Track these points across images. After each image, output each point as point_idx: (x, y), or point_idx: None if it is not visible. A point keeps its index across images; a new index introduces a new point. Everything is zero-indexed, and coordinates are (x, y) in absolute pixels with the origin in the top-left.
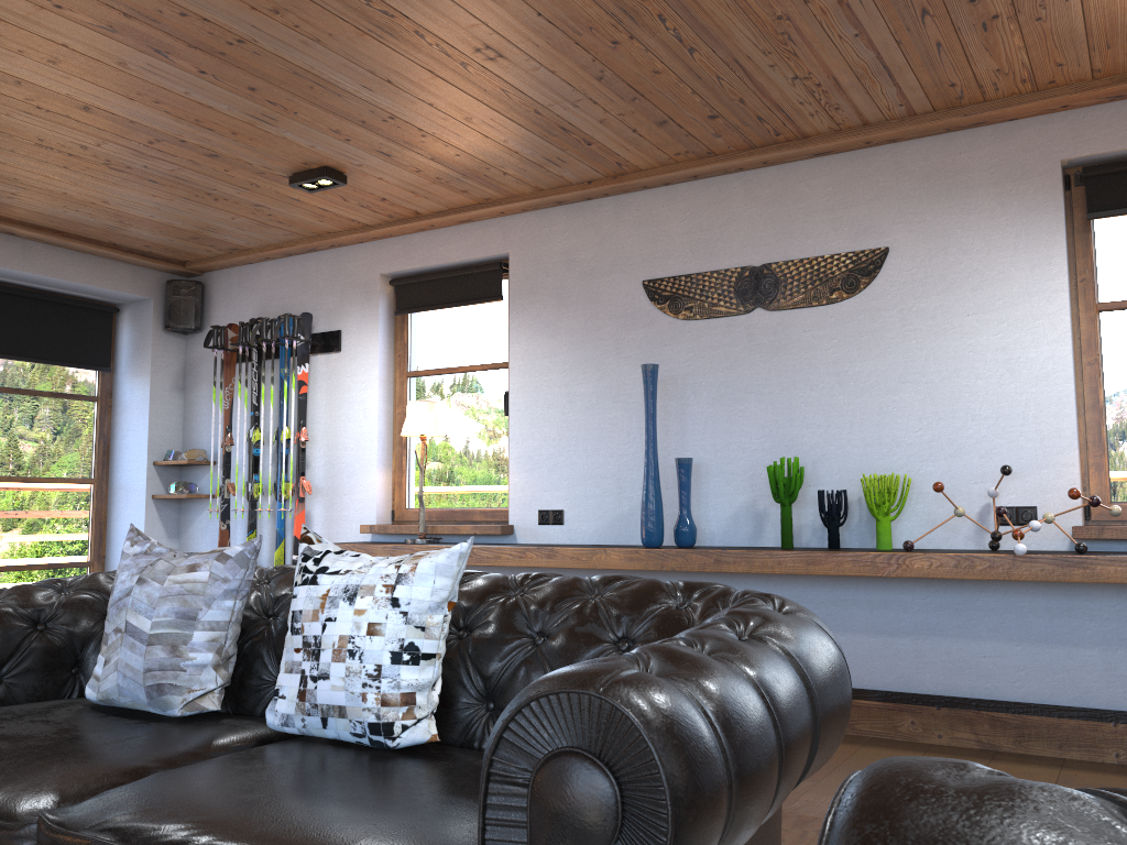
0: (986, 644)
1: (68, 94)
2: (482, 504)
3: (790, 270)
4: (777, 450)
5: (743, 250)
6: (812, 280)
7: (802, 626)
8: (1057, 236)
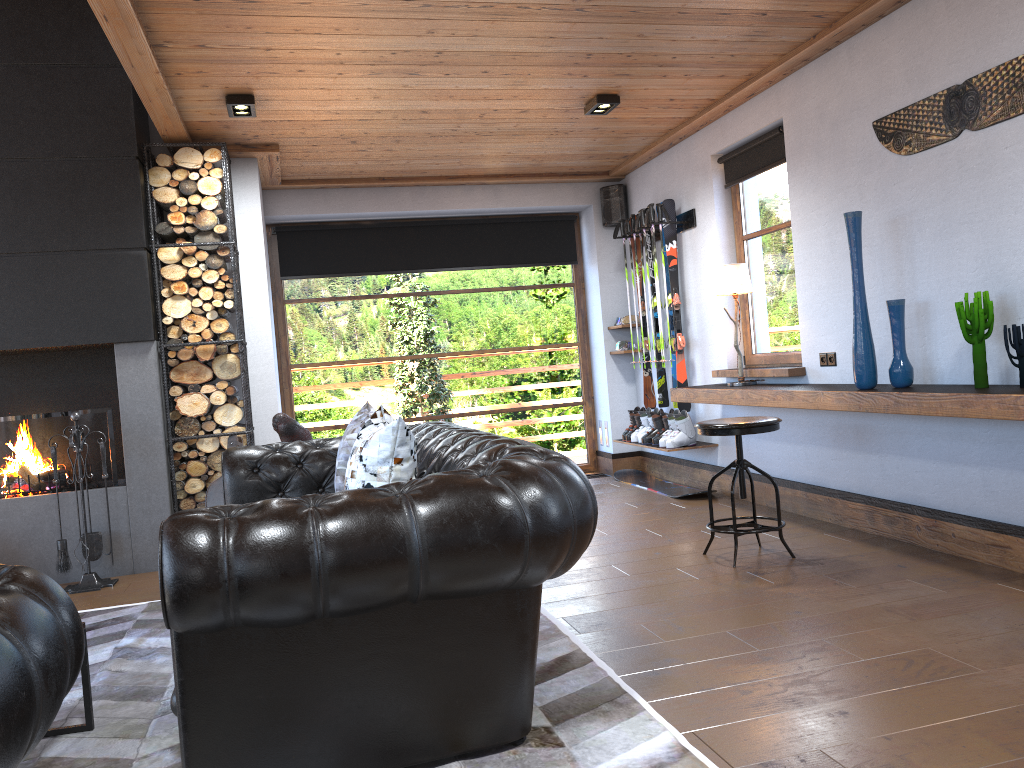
0: None
1: (406, 108)
2: (797, 348)
3: (988, 81)
4: (989, 282)
5: (948, 69)
6: (1008, 87)
7: (462, 487)
8: None
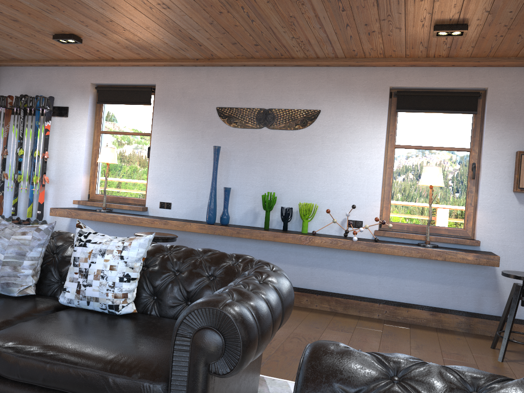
0: (338, 272)
1: None
2: (133, 195)
3: (280, 113)
4: (266, 188)
5: (261, 101)
6: (288, 118)
7: (280, 277)
8: (384, 116)
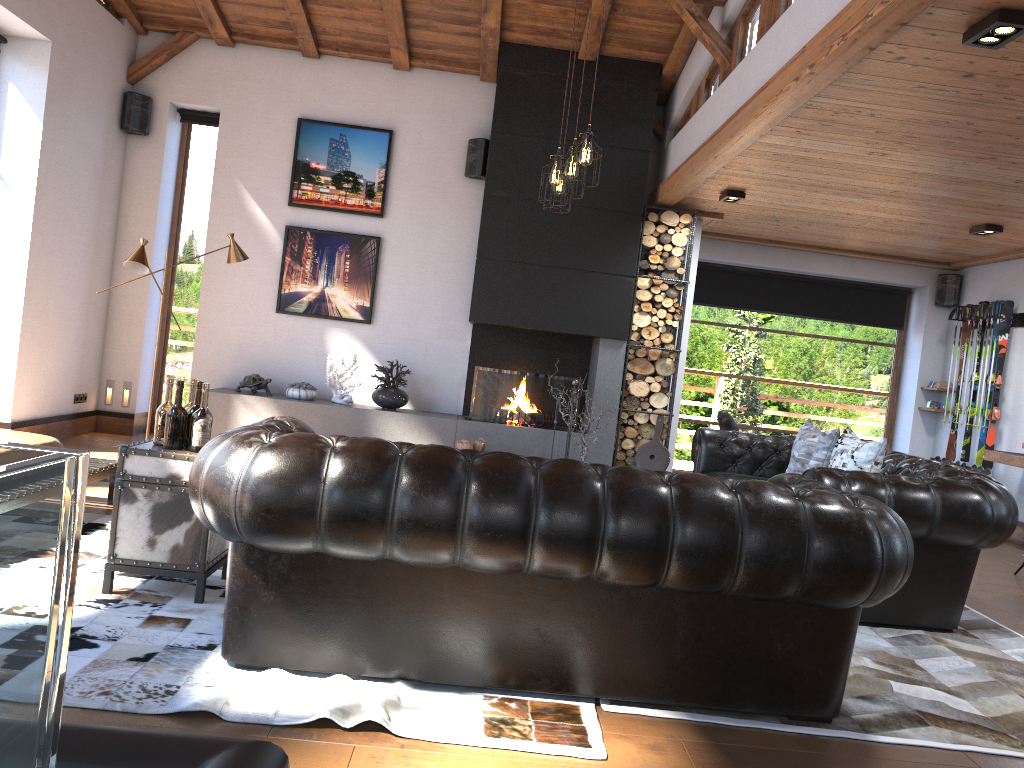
0: None
1: (837, 211)
2: None
3: None
4: None
5: None
6: None
7: (960, 487)
8: None
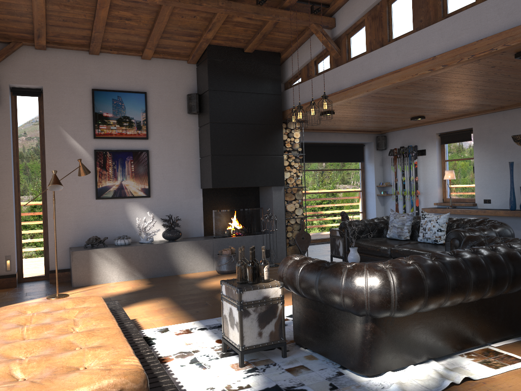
0: None
1: (364, 115)
2: (468, 197)
3: None
4: None
5: None
6: None
7: (500, 227)
8: None
